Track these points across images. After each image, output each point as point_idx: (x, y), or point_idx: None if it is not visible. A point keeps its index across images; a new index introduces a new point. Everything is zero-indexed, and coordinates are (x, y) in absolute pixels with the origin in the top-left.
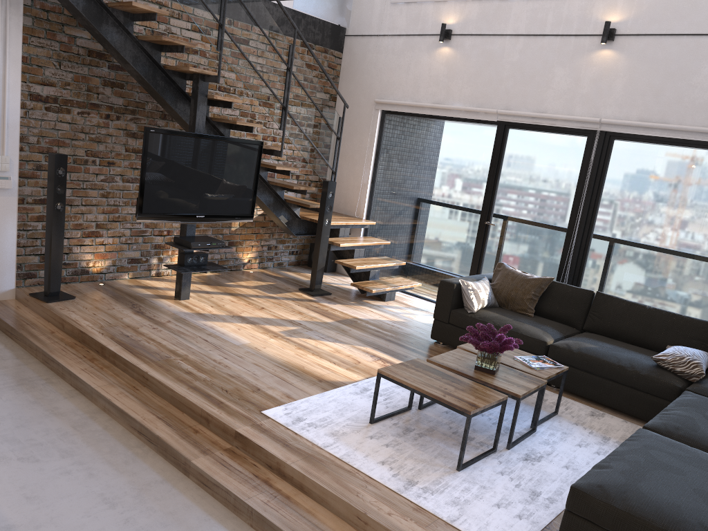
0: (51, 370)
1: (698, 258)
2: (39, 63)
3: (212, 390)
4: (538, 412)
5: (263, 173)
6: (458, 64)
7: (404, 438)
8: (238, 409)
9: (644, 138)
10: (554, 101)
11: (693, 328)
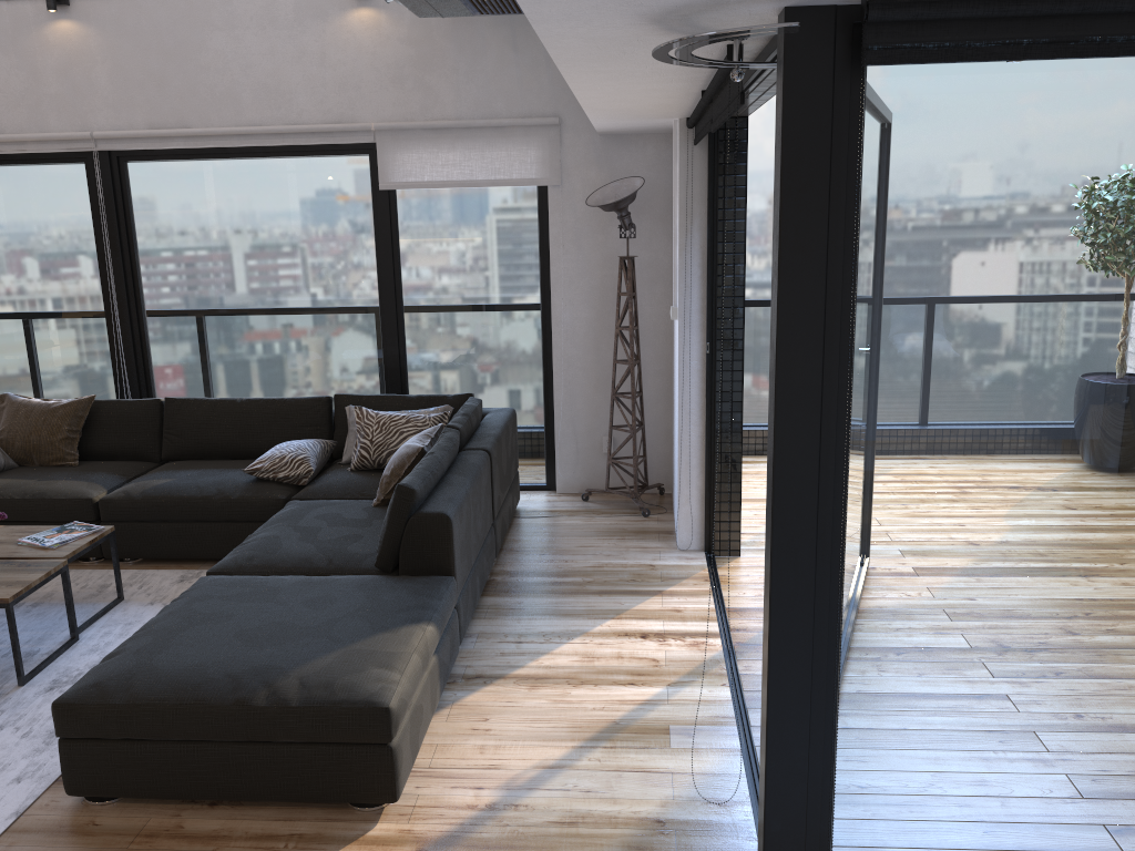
0: None
1: (294, 314)
2: None
3: None
4: (71, 610)
5: None
6: None
7: None
8: None
9: (168, 154)
10: (11, 113)
11: (302, 412)
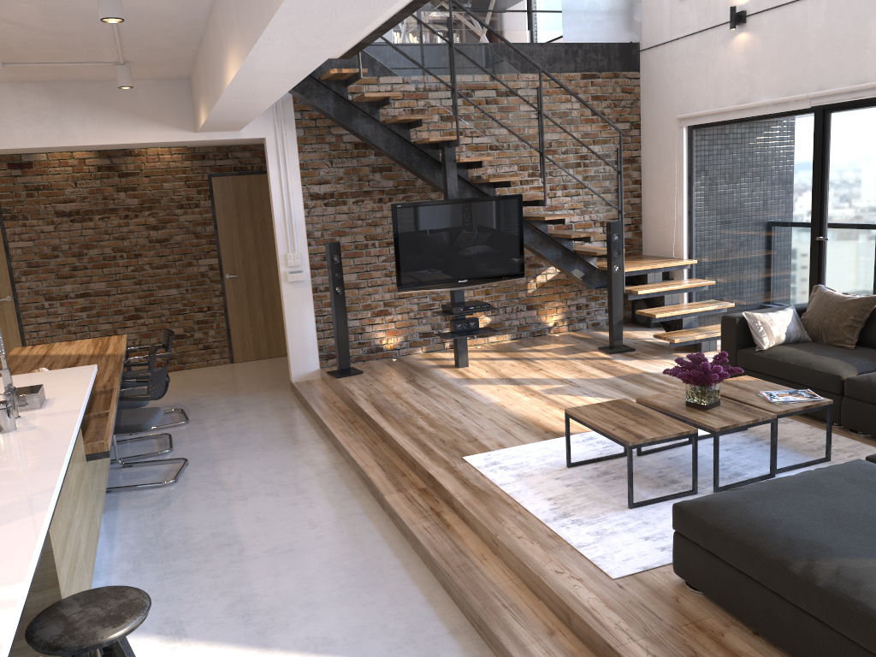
0: (324, 433)
1: None
2: (313, 166)
3: (430, 441)
4: (772, 453)
5: (542, 227)
6: (757, 50)
7: (593, 480)
8: (443, 455)
9: None
10: (874, 65)
11: None
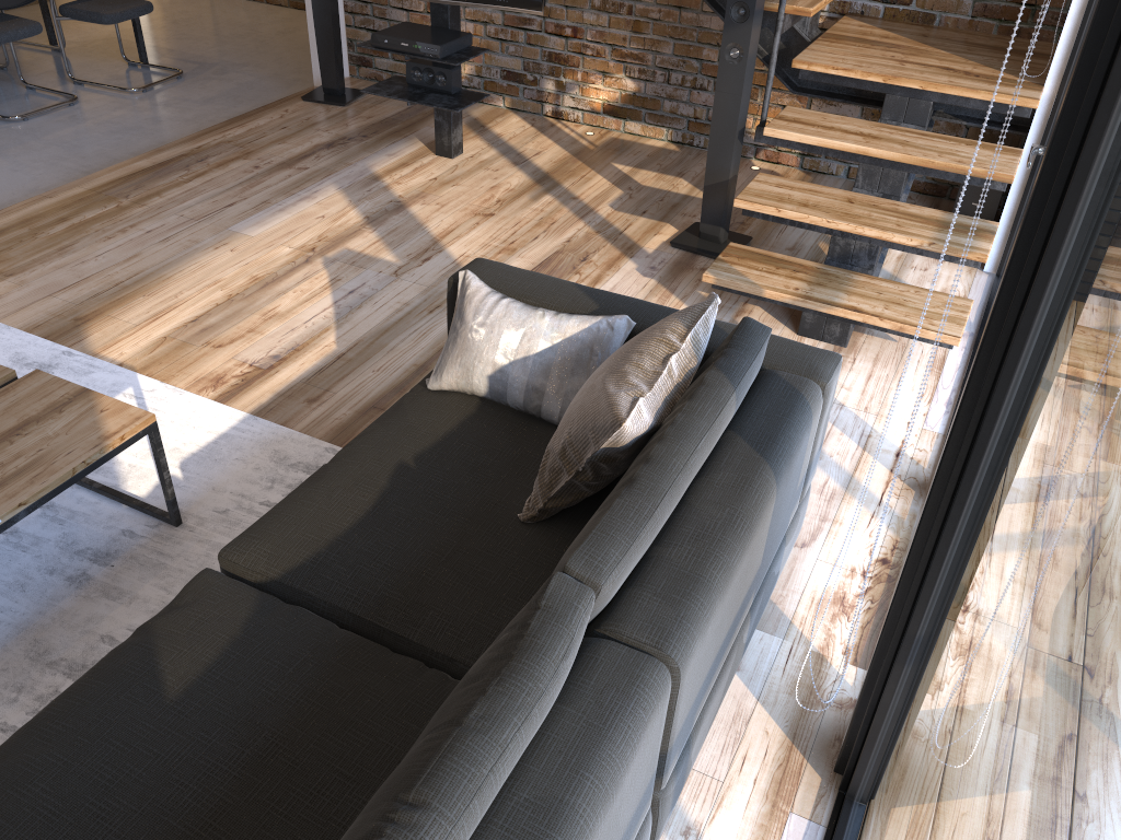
0: None
1: None
2: None
3: None
4: None
5: None
6: None
7: None
8: None
9: None
10: None
11: None
